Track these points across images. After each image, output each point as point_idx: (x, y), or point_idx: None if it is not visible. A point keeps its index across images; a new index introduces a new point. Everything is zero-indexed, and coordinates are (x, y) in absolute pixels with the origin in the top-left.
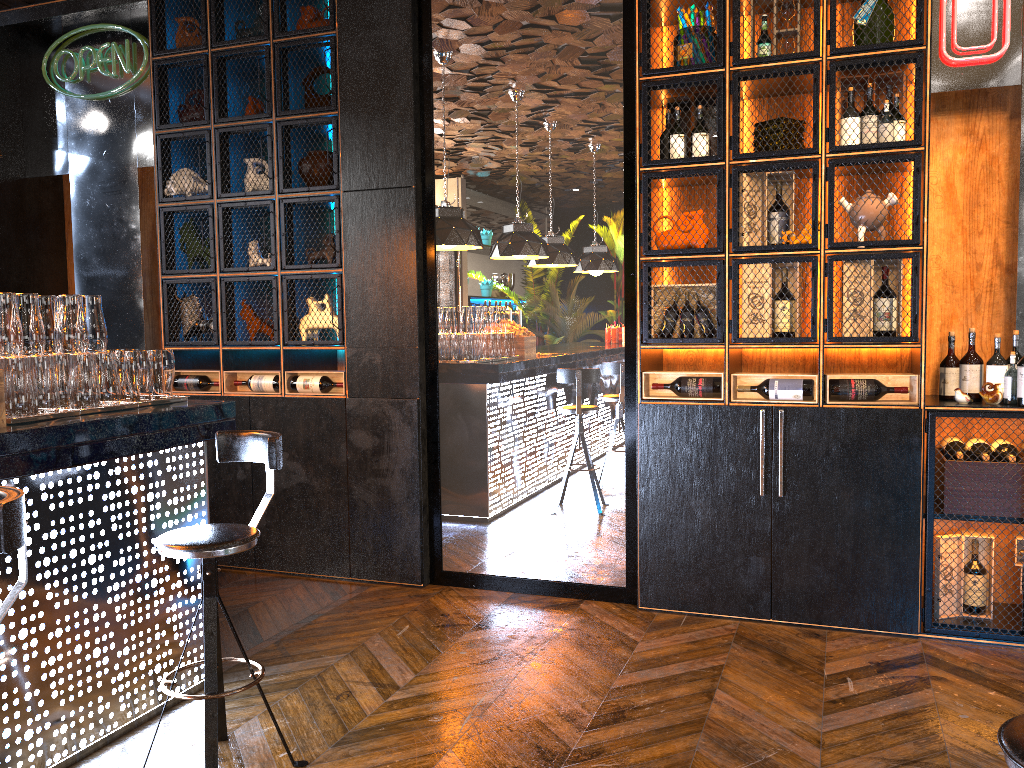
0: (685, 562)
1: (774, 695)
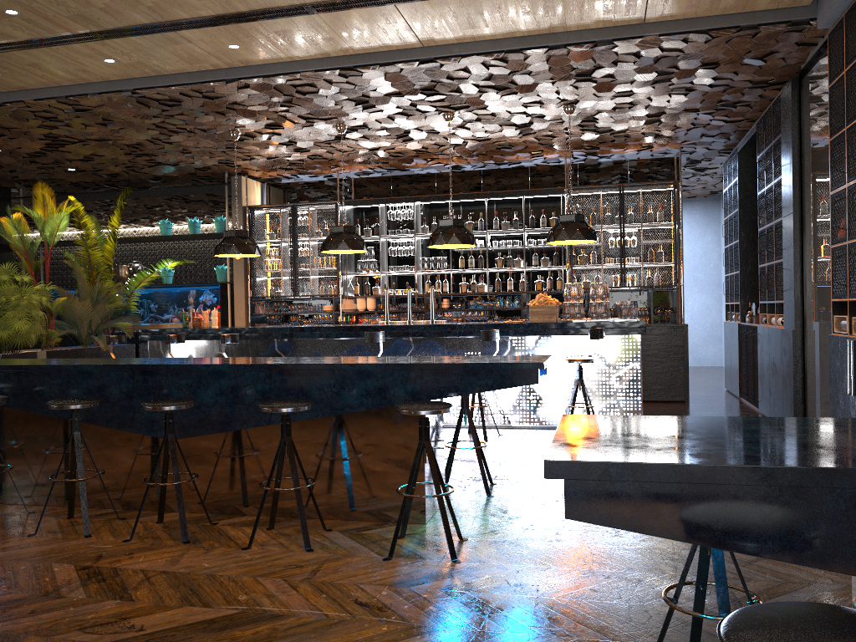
0: None
1: None
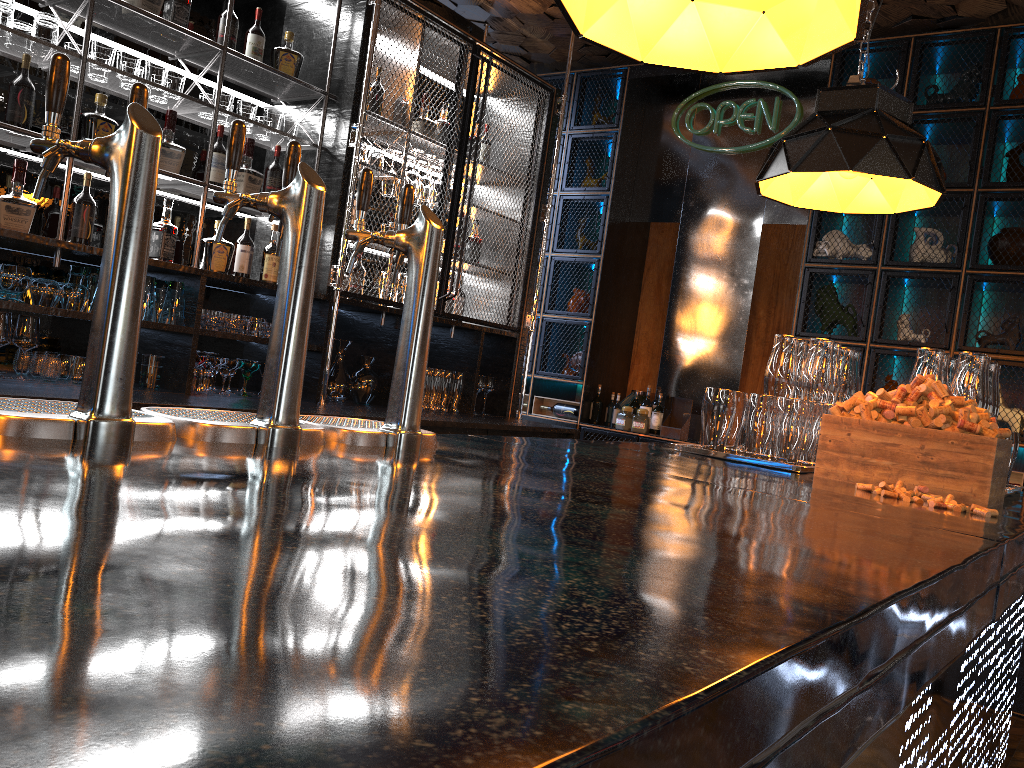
0: None
1: None
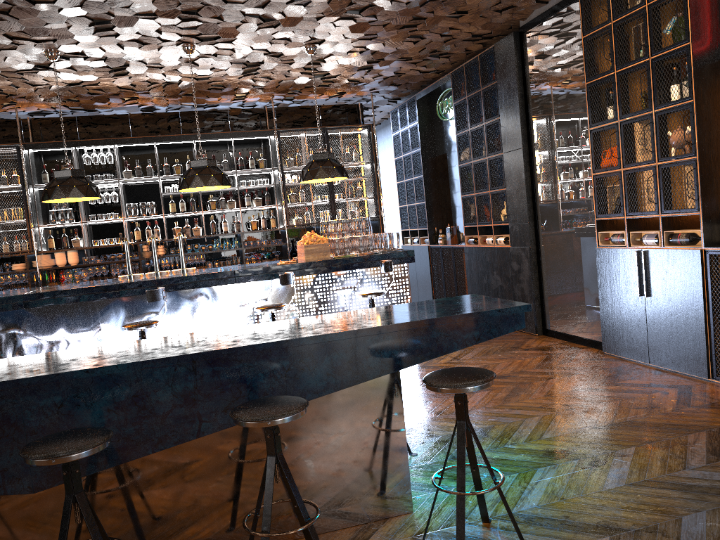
0: (616, 330)
1: (573, 383)
